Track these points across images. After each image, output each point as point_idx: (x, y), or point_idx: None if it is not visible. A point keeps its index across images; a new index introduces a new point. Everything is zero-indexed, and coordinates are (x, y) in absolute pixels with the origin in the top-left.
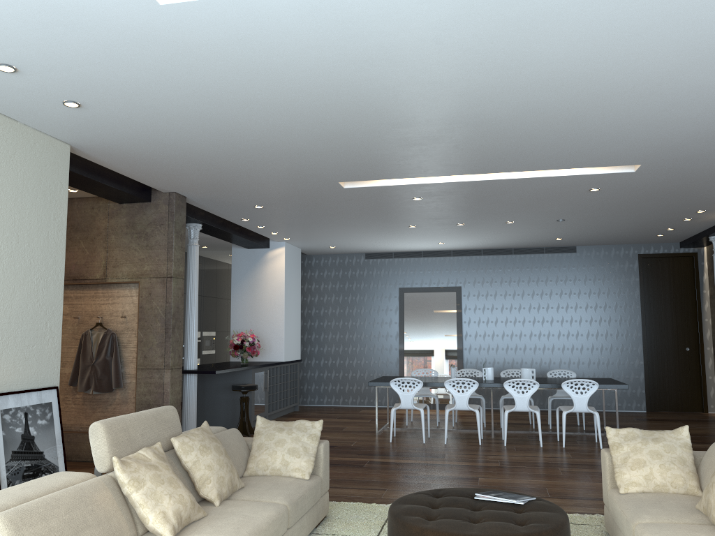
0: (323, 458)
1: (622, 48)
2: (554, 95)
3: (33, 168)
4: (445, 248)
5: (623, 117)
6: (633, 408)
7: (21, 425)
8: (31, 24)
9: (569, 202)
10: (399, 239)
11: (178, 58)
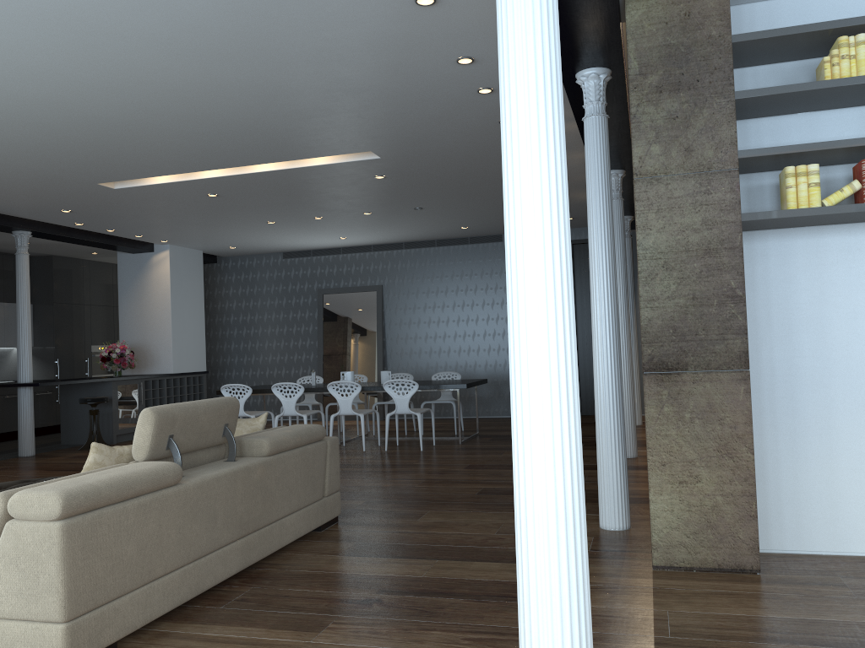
0: None
1: (106, 57)
2: (132, 97)
3: None
4: (361, 243)
5: (247, 111)
6: None
7: None
8: None
9: (384, 190)
10: (286, 235)
11: None
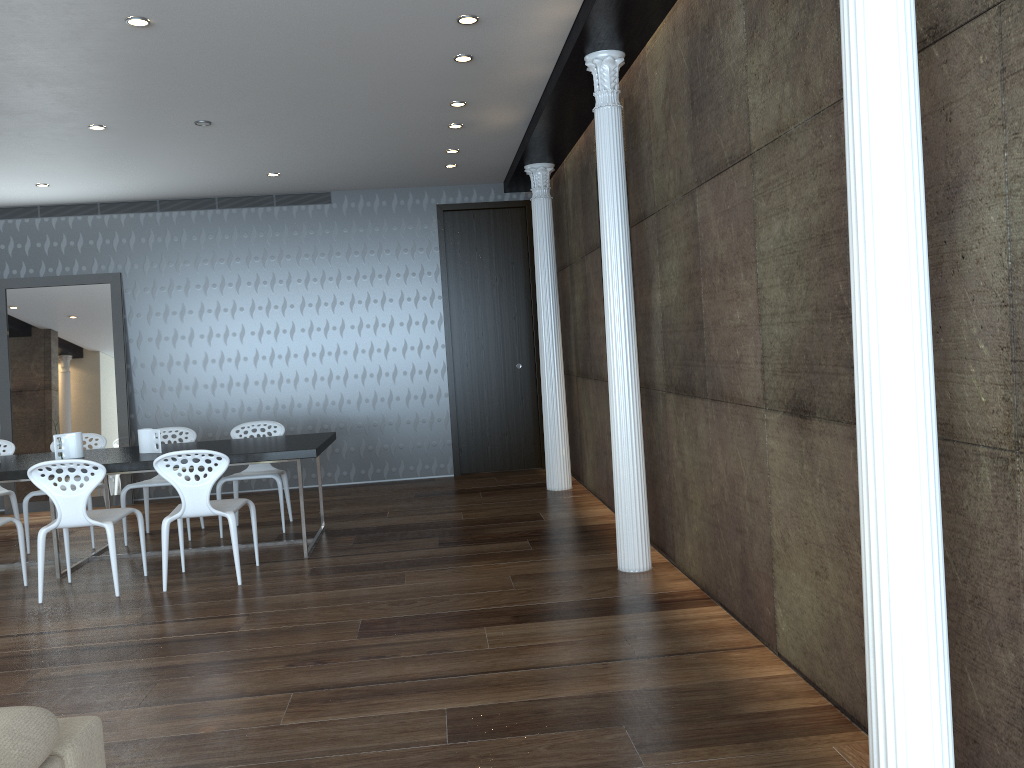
0: None
1: None
2: None
3: None
4: (79, 199)
5: None
6: (434, 472)
7: None
8: None
9: (143, 67)
10: None
11: None
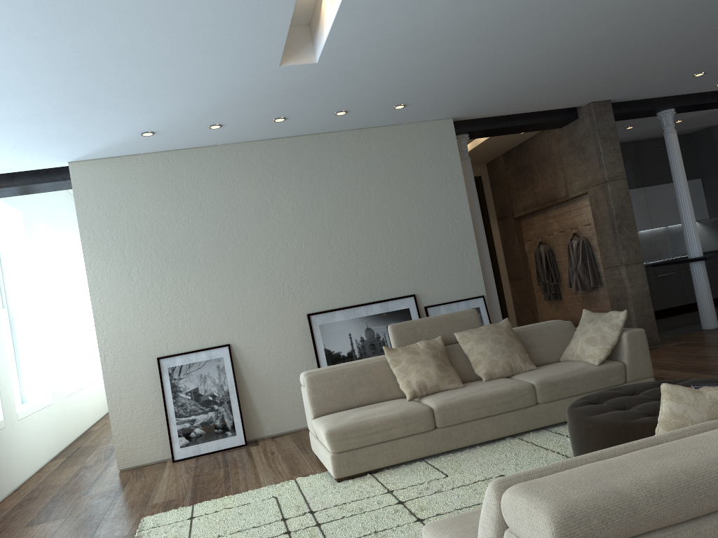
0: (628, 346)
1: None
2: None
3: (422, 150)
4: None
5: None
6: None
7: None
8: (306, 97)
9: None
10: None
11: (381, 67)
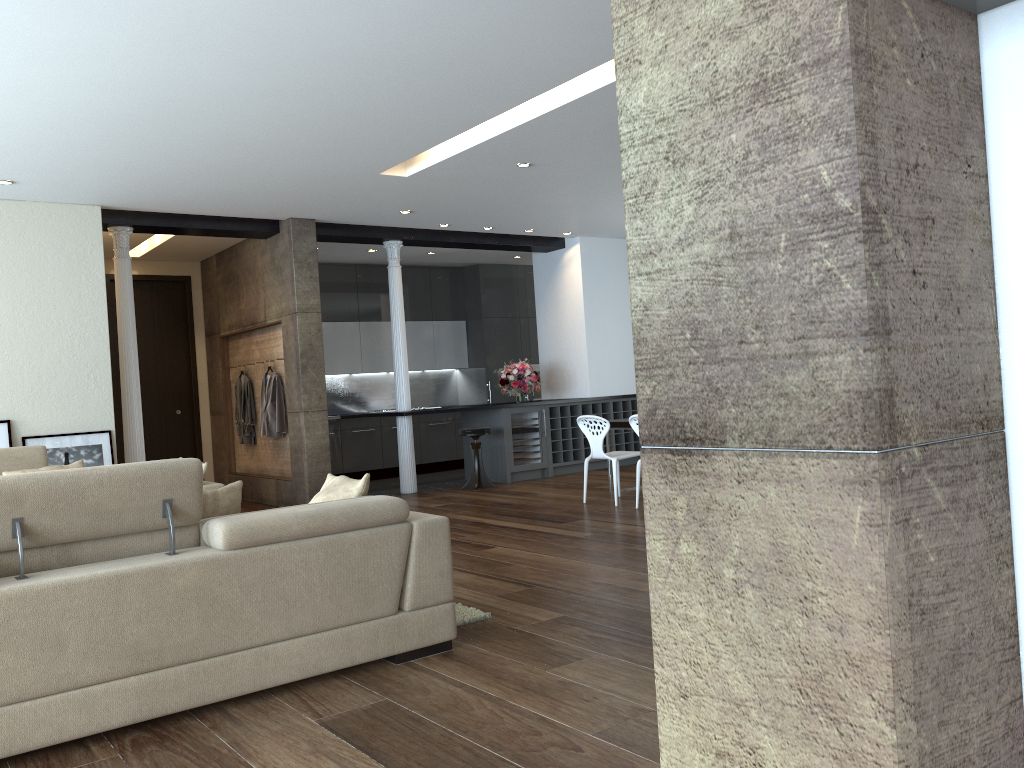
0: None
1: (100, 3)
2: (217, 51)
3: (51, 238)
4: None
5: (365, 33)
6: None
7: (60, 463)
8: None
9: None
10: None
11: None
